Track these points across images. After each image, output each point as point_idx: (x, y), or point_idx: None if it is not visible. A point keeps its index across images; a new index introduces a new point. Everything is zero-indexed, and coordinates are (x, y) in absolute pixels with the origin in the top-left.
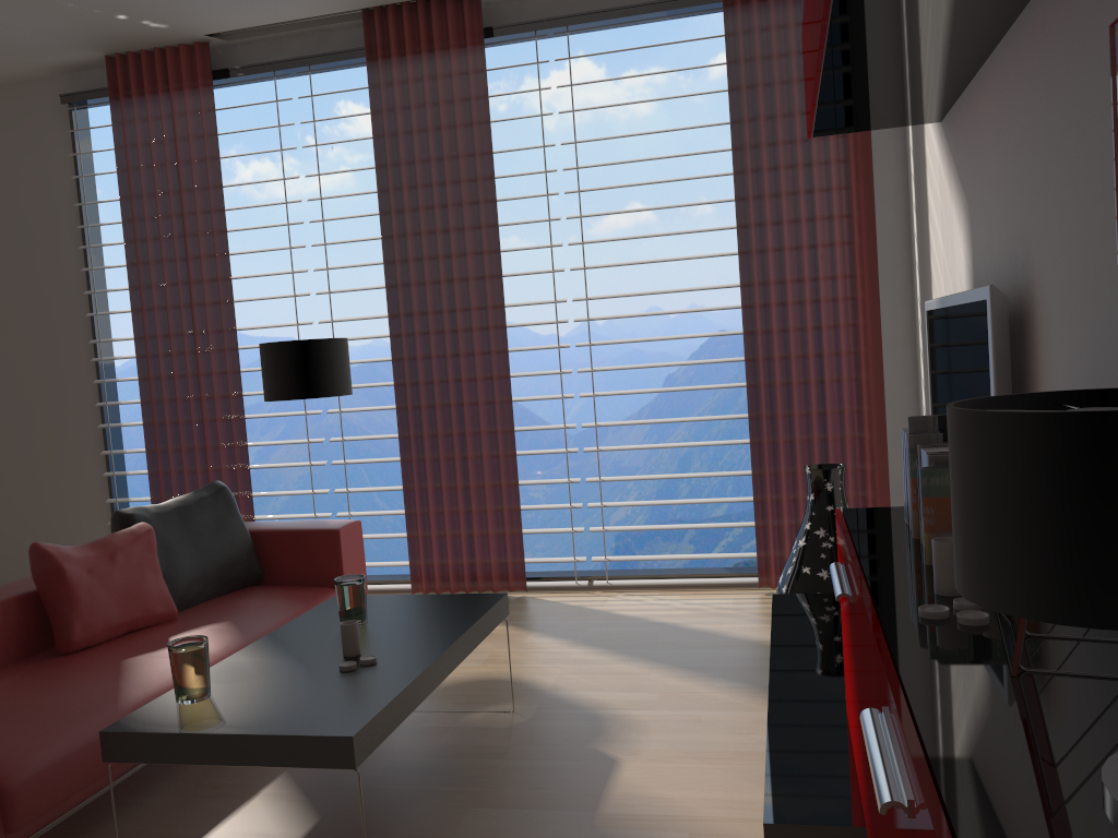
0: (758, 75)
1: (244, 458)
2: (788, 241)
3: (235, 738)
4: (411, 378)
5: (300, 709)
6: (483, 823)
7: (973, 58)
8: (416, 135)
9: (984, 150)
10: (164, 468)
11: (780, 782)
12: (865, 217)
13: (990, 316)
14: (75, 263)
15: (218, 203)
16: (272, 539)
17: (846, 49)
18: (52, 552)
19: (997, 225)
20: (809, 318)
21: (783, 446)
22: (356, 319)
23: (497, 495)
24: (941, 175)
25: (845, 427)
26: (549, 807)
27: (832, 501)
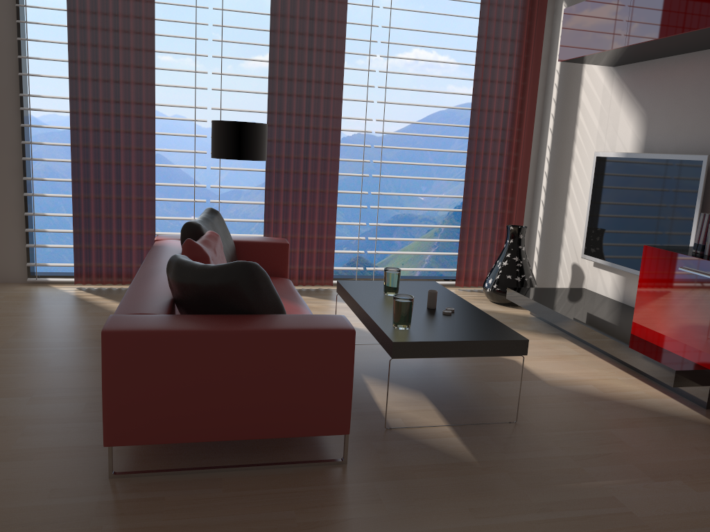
0: (495, 15)
1: (148, 193)
2: (495, 107)
3: (469, 342)
4: (276, 153)
5: (473, 330)
6: (501, 387)
7: (691, 50)
8: (299, 0)
9: (677, 91)
10: (84, 194)
11: (655, 357)
12: (529, 101)
13: (706, 168)
14: (6, 32)
15: (147, 13)
16: (243, 247)
17: (673, 38)
18: (201, 246)
19: (686, 127)
20: (499, 149)
21: (477, 214)
22: (238, 110)
23: (319, 229)
24: (607, 92)
25: (506, 207)
26: (519, 380)
27: (521, 243)
